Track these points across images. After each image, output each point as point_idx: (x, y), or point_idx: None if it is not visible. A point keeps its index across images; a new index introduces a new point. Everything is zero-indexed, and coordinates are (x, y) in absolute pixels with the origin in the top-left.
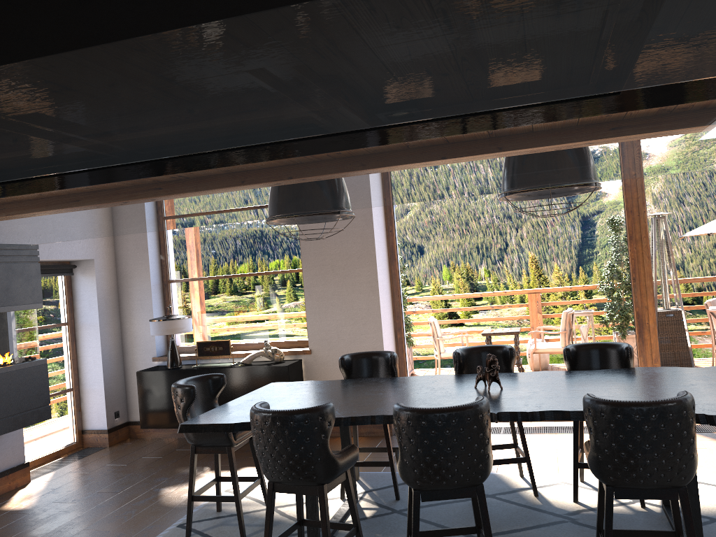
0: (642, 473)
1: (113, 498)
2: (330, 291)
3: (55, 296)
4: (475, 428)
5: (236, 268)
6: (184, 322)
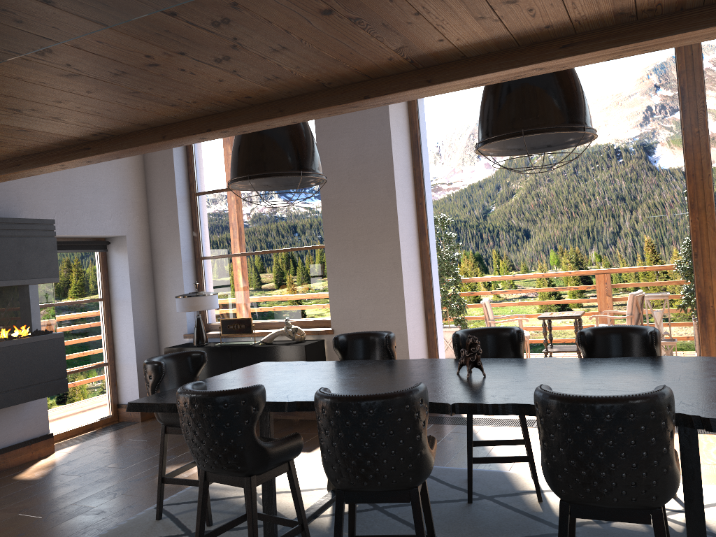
0: (598, 488)
1: (116, 473)
2: (352, 268)
3: (90, 272)
4: (399, 421)
5: (264, 244)
6: (208, 299)
